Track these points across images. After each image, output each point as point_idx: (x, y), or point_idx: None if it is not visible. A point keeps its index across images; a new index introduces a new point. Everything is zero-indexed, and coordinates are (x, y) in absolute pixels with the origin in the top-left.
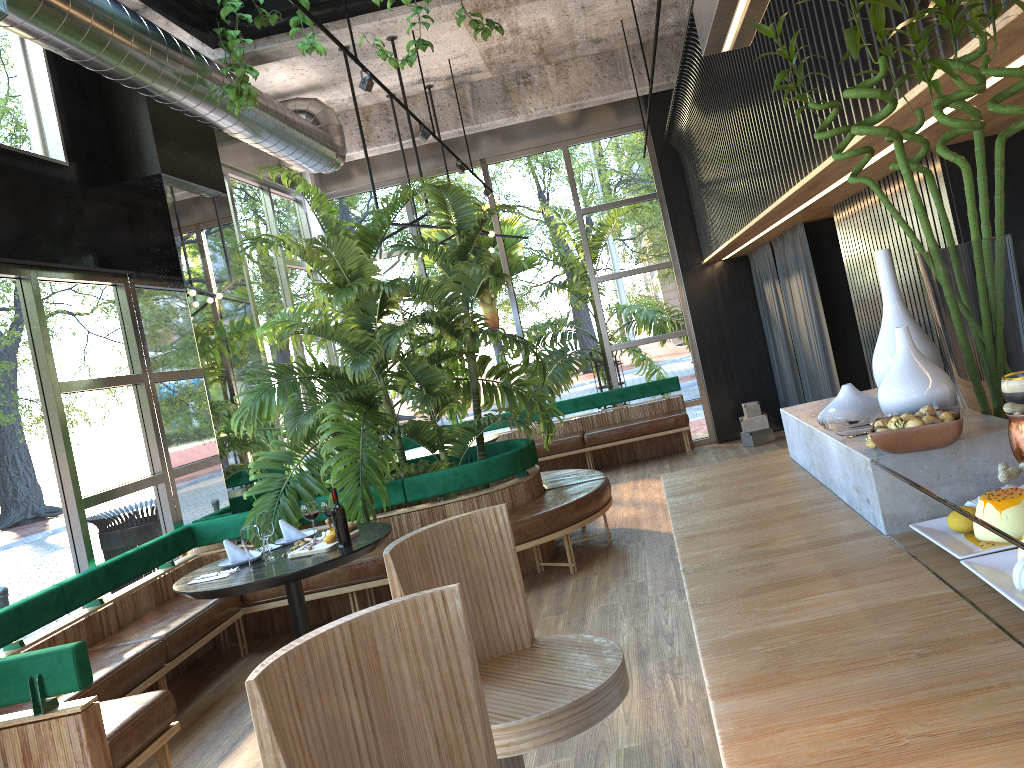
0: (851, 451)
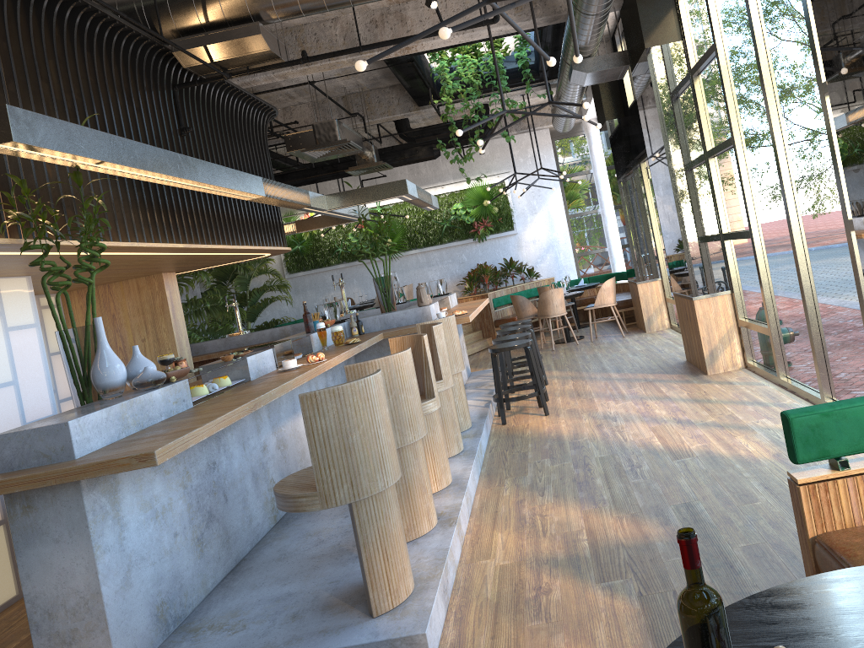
0: (175, 384)
